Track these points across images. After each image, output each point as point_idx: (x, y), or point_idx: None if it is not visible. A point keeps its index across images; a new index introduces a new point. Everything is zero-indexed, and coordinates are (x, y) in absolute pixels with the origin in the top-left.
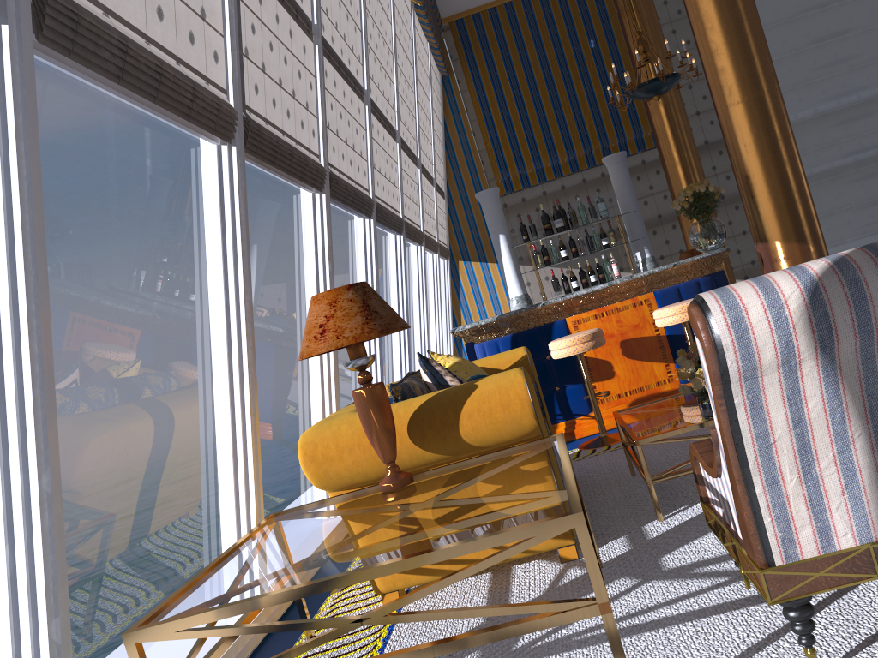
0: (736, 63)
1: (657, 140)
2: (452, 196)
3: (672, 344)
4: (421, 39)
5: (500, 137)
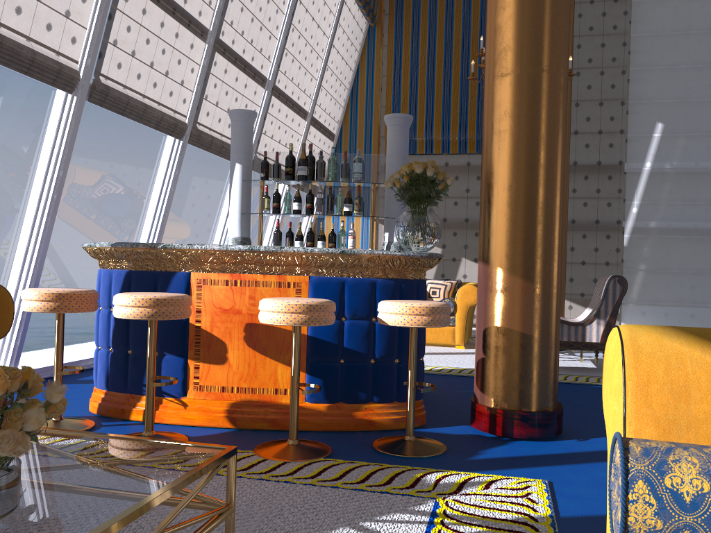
0: (513, 24)
1: None
2: (342, 141)
3: (310, 349)
4: None
5: (402, 98)
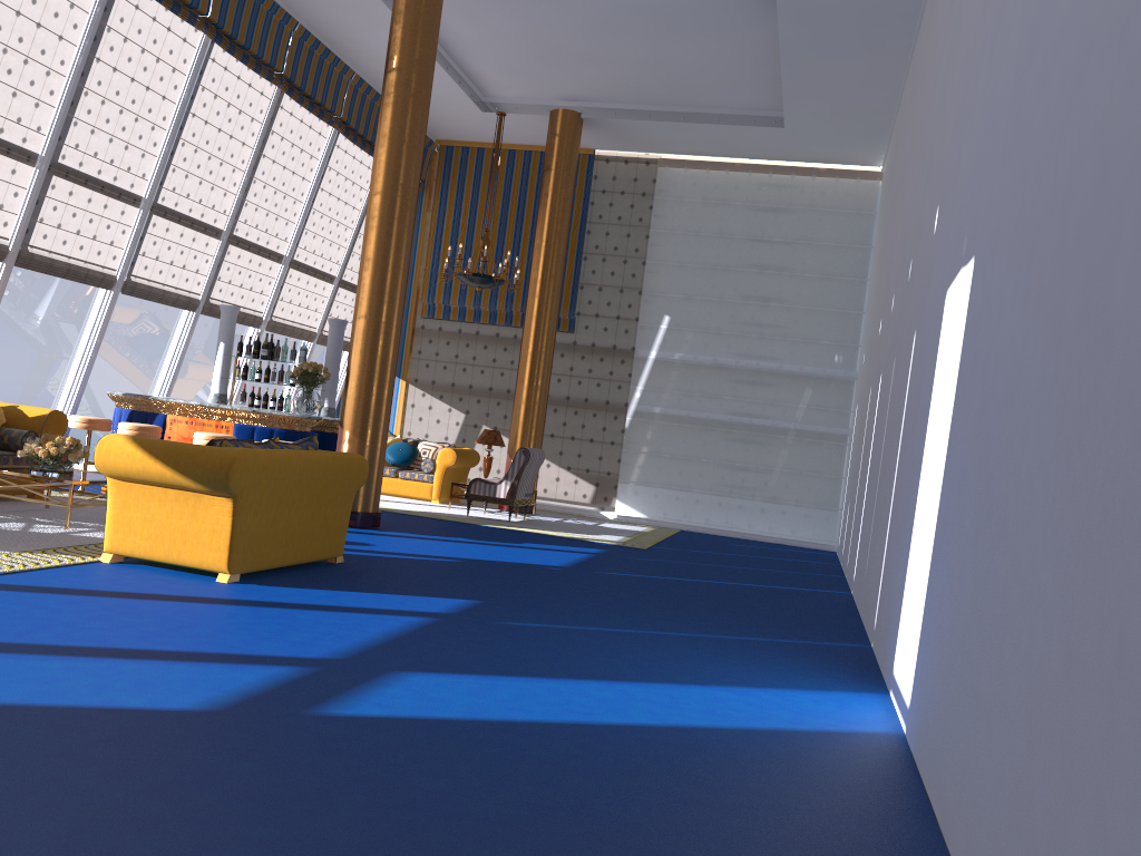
0: (364, 290)
1: (523, 325)
2: None
3: None
4: (356, 157)
5: (440, 265)
